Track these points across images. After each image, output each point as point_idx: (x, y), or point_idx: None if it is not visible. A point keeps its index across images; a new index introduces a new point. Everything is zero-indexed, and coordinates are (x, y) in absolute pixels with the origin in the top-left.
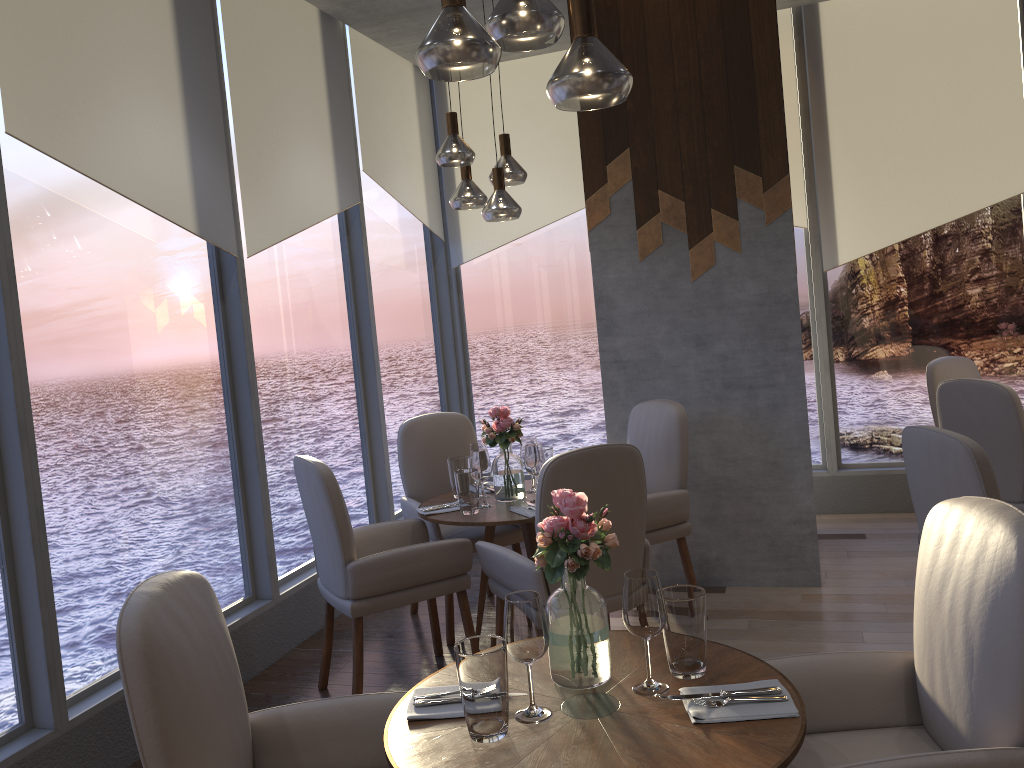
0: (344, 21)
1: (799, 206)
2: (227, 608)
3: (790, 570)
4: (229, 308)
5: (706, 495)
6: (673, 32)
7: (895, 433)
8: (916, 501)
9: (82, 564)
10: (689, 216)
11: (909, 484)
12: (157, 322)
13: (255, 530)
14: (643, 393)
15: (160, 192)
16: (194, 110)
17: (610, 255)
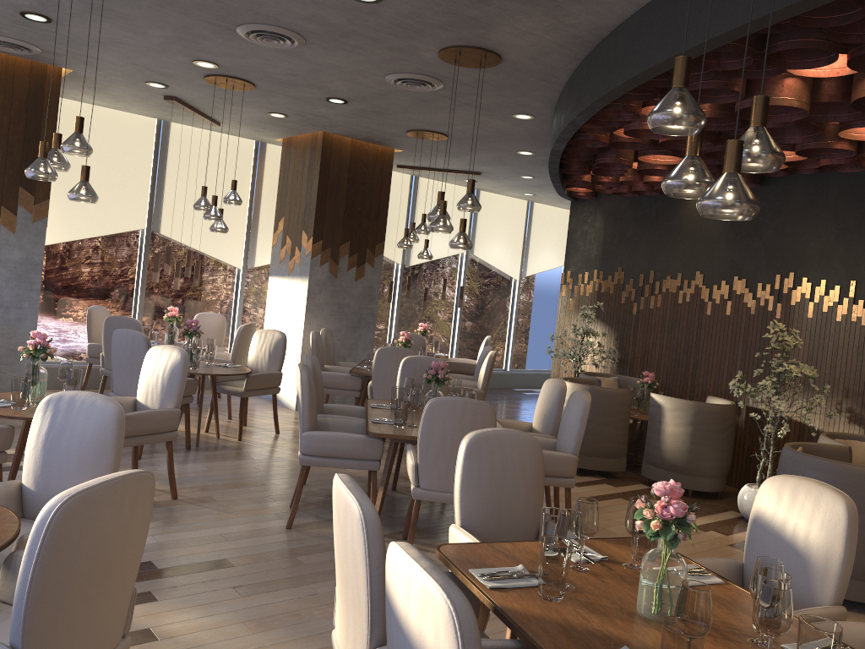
0: None
1: None
2: None
3: None
4: None
5: None
6: None
7: (56, 345)
8: (115, 360)
9: None
10: None
11: (112, 353)
12: None
13: None
14: None
15: None
16: None
17: None
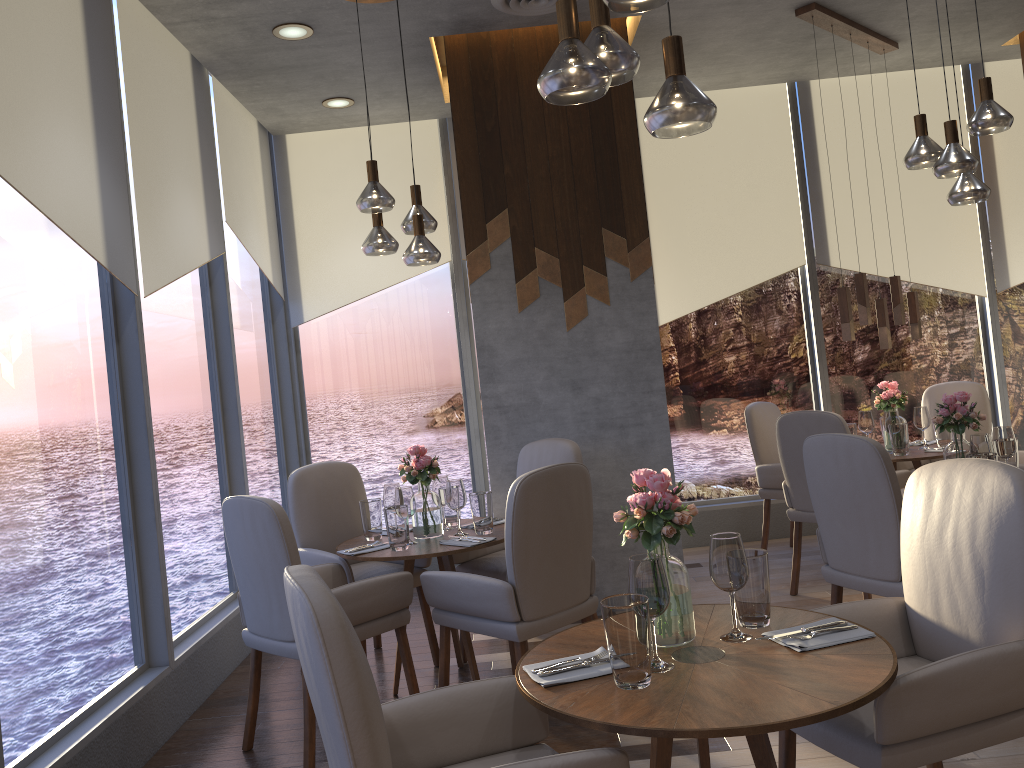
0: (212, 71)
1: None
2: (125, 677)
3: None
4: (125, 350)
5: None
6: (546, 108)
7: (710, 474)
8: (818, 500)
9: (5, 624)
10: (563, 272)
11: (810, 486)
12: (65, 359)
13: (149, 590)
14: (524, 436)
15: (78, 219)
16: (102, 139)
17: (491, 307)
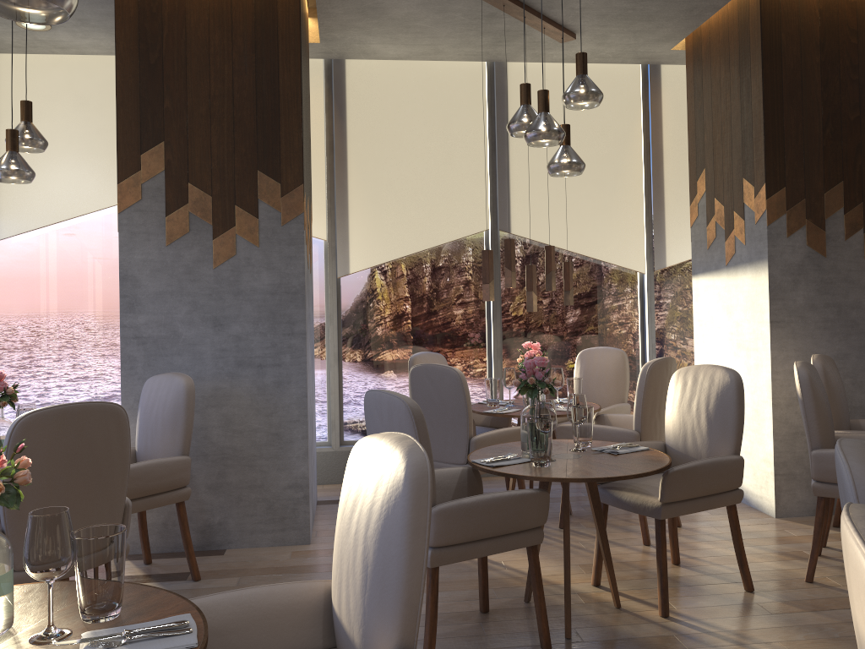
0: None
1: (321, 221)
2: None
3: (284, 530)
4: None
5: (214, 464)
6: (212, 47)
7: None
8: None
9: None
10: (215, 210)
11: None
12: None
13: None
14: (161, 368)
15: None
16: None
17: (138, 237)
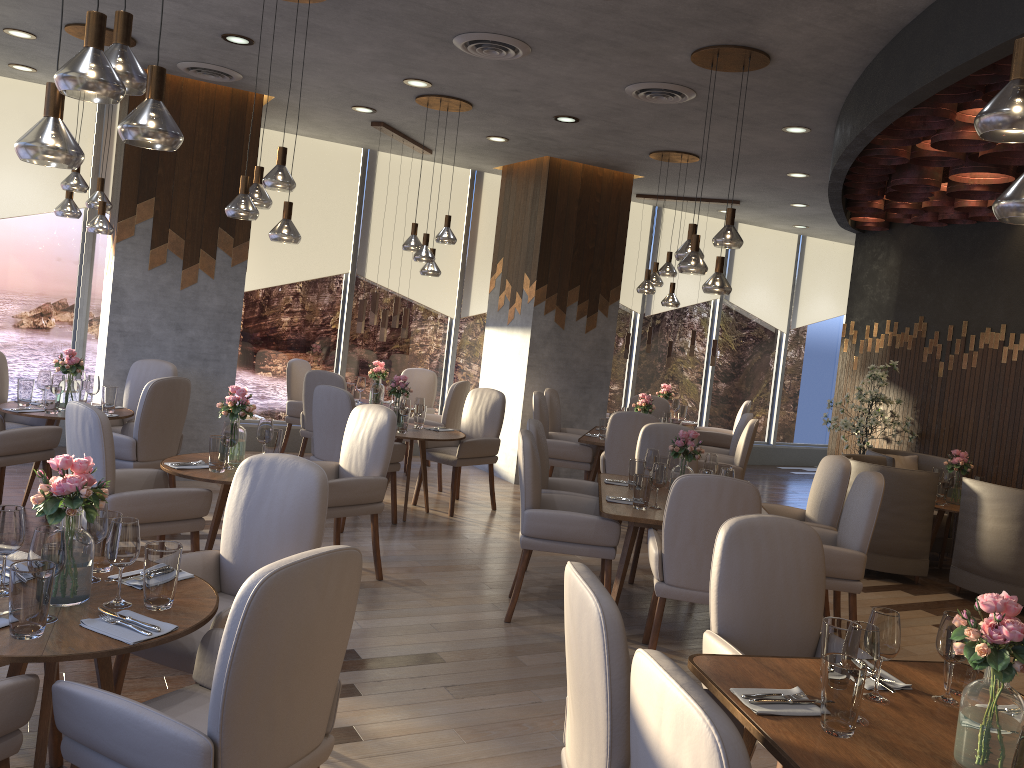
0: None
1: None
2: None
3: None
4: None
5: None
6: (197, 137)
7: (255, 402)
8: (316, 420)
9: None
10: (186, 250)
11: (313, 412)
12: None
13: None
14: (135, 354)
15: None
16: None
17: (129, 262)
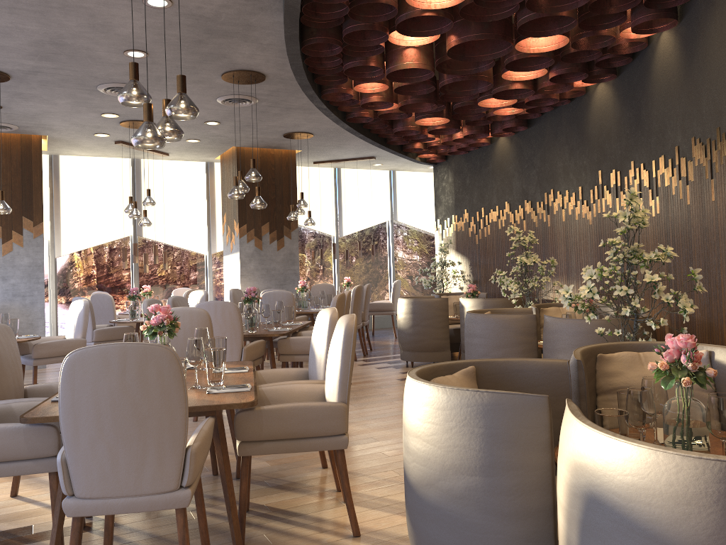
0: None
1: (47, 231)
2: None
3: None
4: None
5: None
6: (2, 165)
7: None
8: None
9: None
10: (3, 232)
11: None
12: None
13: None
14: None
15: None
16: None
17: None
